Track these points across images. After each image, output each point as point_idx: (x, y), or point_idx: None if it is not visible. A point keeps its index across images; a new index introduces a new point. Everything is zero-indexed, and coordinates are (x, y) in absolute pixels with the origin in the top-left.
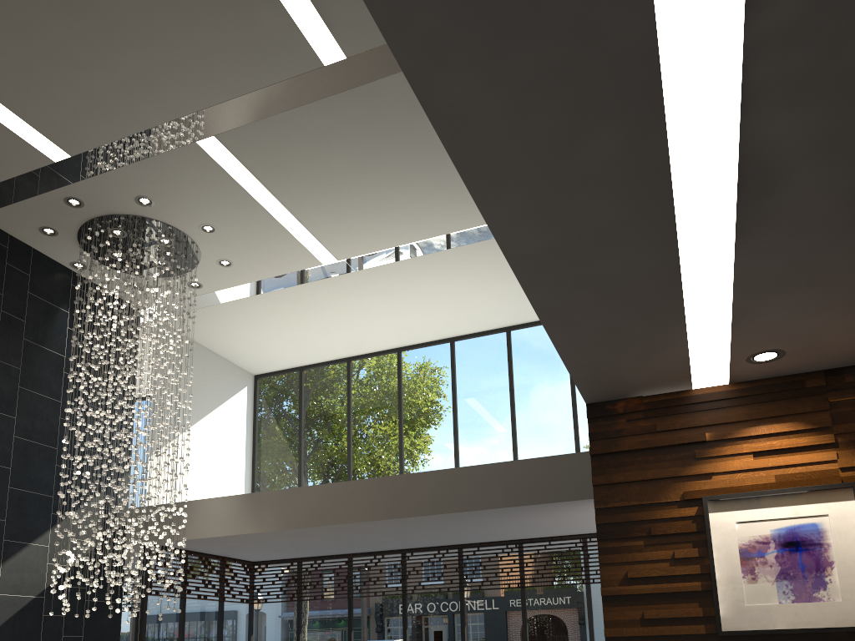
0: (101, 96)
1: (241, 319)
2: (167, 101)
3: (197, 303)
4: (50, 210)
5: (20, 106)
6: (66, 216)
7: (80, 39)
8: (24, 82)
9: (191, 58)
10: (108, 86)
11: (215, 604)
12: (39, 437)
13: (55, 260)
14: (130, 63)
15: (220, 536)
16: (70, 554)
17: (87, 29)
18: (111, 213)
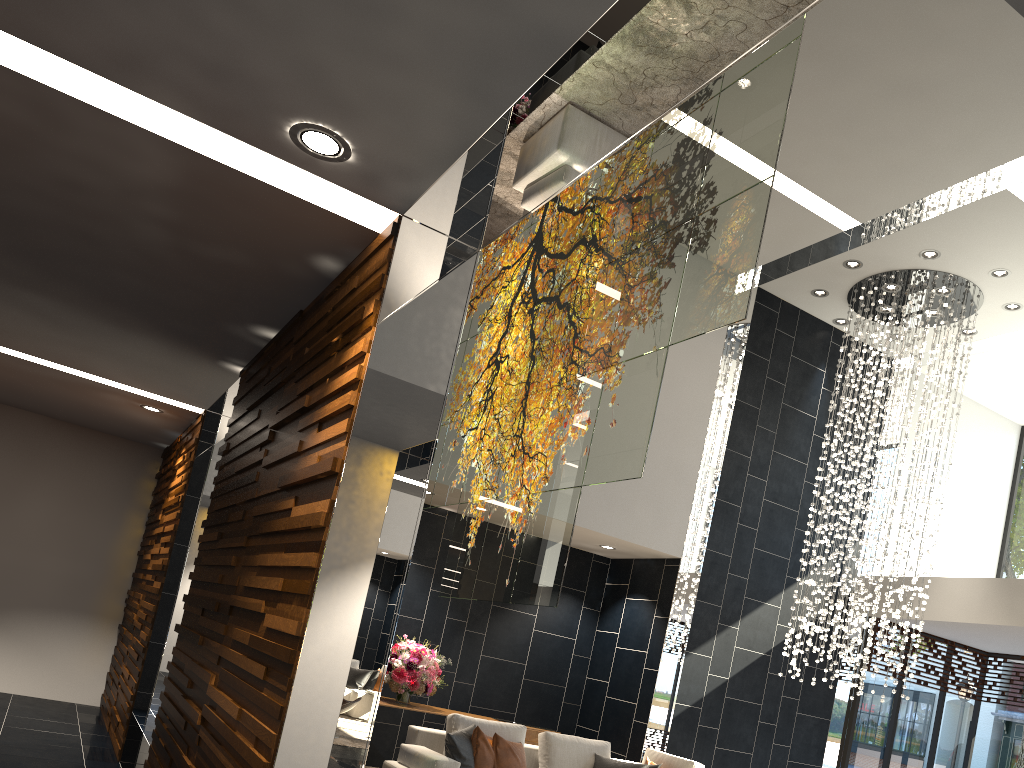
0: (907, 164)
1: (1018, 364)
2: (981, 155)
3: (965, 350)
4: (826, 274)
5: (823, 188)
6: (840, 278)
7: (899, 119)
8: (833, 167)
9: (1022, 108)
10: (917, 154)
11: (935, 693)
12: (784, 500)
13: (818, 319)
14: (948, 129)
15: (958, 622)
16: (807, 622)
17: (909, 108)
18: (889, 269)
